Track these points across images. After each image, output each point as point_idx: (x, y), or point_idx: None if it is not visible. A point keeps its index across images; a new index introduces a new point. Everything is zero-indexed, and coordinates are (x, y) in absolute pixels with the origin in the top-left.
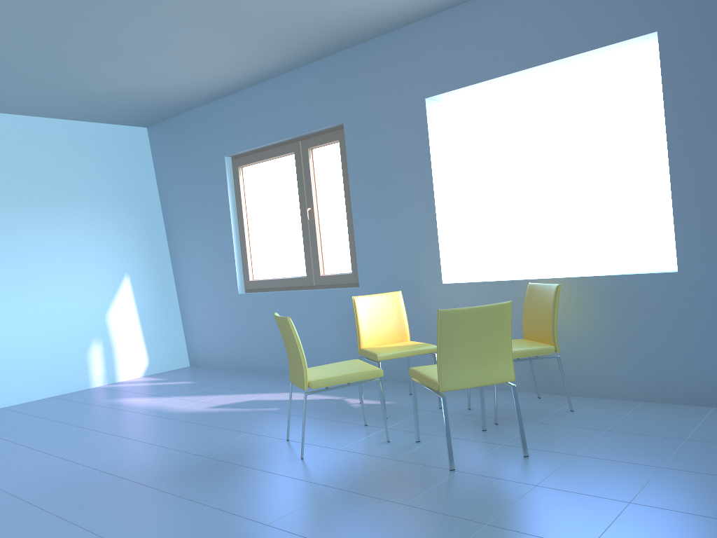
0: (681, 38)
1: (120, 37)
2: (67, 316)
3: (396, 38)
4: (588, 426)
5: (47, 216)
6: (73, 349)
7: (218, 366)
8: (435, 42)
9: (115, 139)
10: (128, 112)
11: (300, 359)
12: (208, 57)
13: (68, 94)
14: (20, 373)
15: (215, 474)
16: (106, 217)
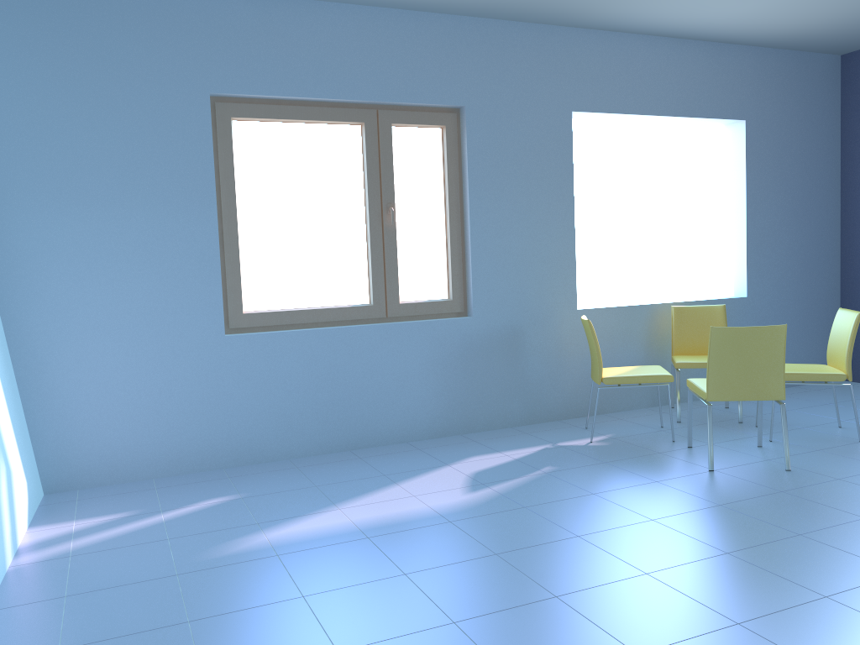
0: (756, 130)
1: None
2: None
3: (544, 34)
4: (776, 411)
5: None
6: None
7: (150, 476)
8: (586, 57)
9: None
10: None
11: (782, 368)
12: None
13: None
14: None
15: (817, 498)
16: None
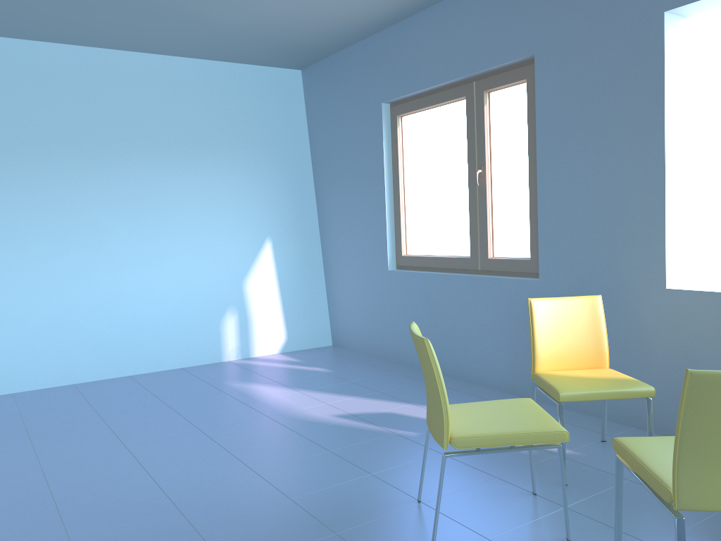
0: None
1: None
2: (201, 281)
3: None
4: None
5: (186, 168)
6: (206, 317)
7: (362, 351)
8: None
9: (264, 83)
10: (277, 50)
11: (439, 402)
12: None
13: (207, 28)
14: (150, 340)
15: None
16: (249, 172)
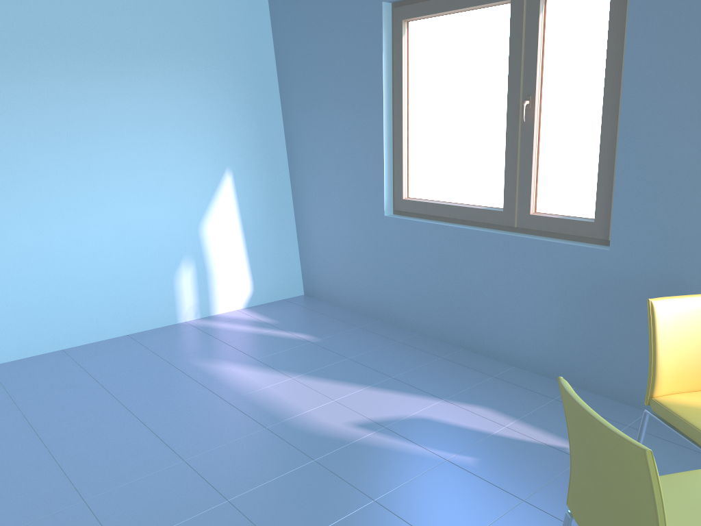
0: None
1: None
2: (149, 227)
3: None
4: None
5: (121, 80)
6: (157, 272)
7: (344, 306)
8: None
9: None
10: None
11: None
12: None
13: None
14: (87, 304)
15: None
16: (202, 85)
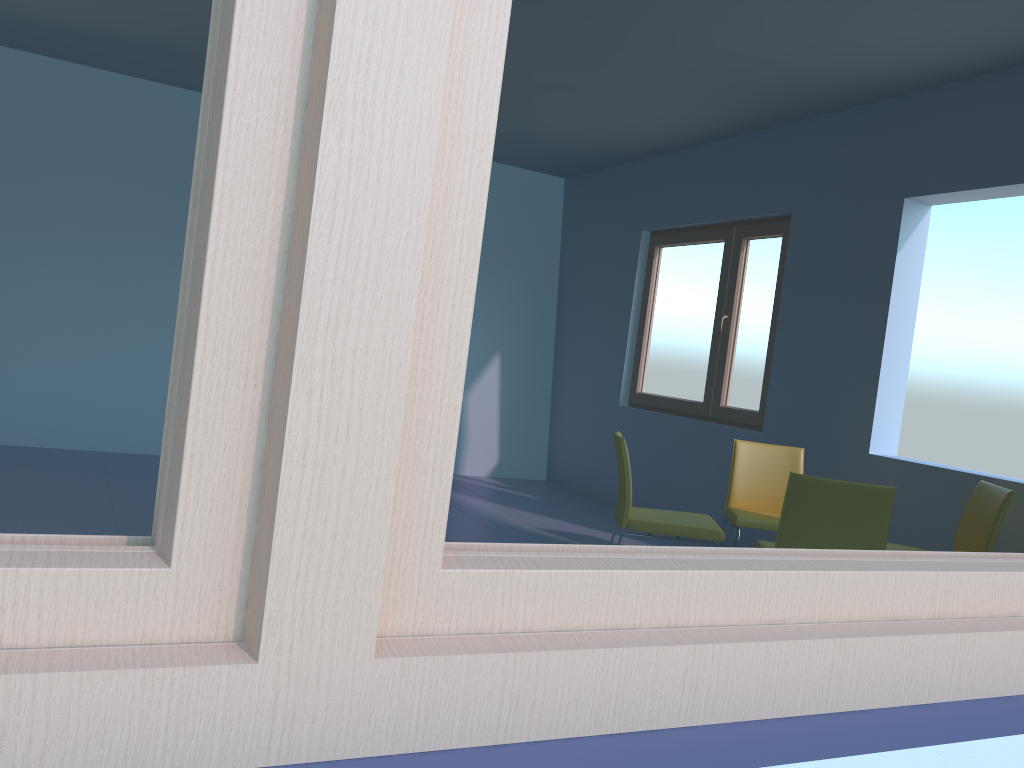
0: None
1: (534, 76)
2: None
3: (885, 111)
4: None
5: None
6: None
7: (576, 489)
8: (935, 123)
9: (523, 187)
10: (542, 158)
11: (624, 490)
12: (635, 107)
13: None
14: None
15: None
16: (491, 279)
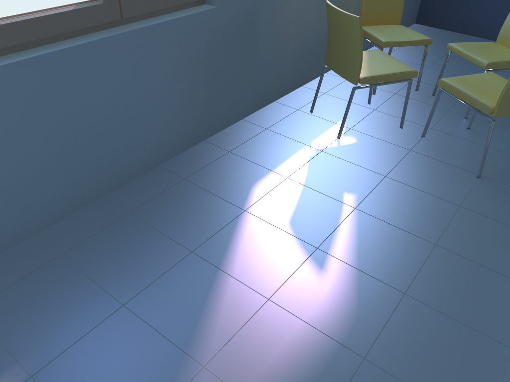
0: None
1: None
2: None
3: None
4: None
5: None
6: None
7: None
8: None
9: None
10: None
11: None
12: None
13: None
14: None
15: None
16: None
